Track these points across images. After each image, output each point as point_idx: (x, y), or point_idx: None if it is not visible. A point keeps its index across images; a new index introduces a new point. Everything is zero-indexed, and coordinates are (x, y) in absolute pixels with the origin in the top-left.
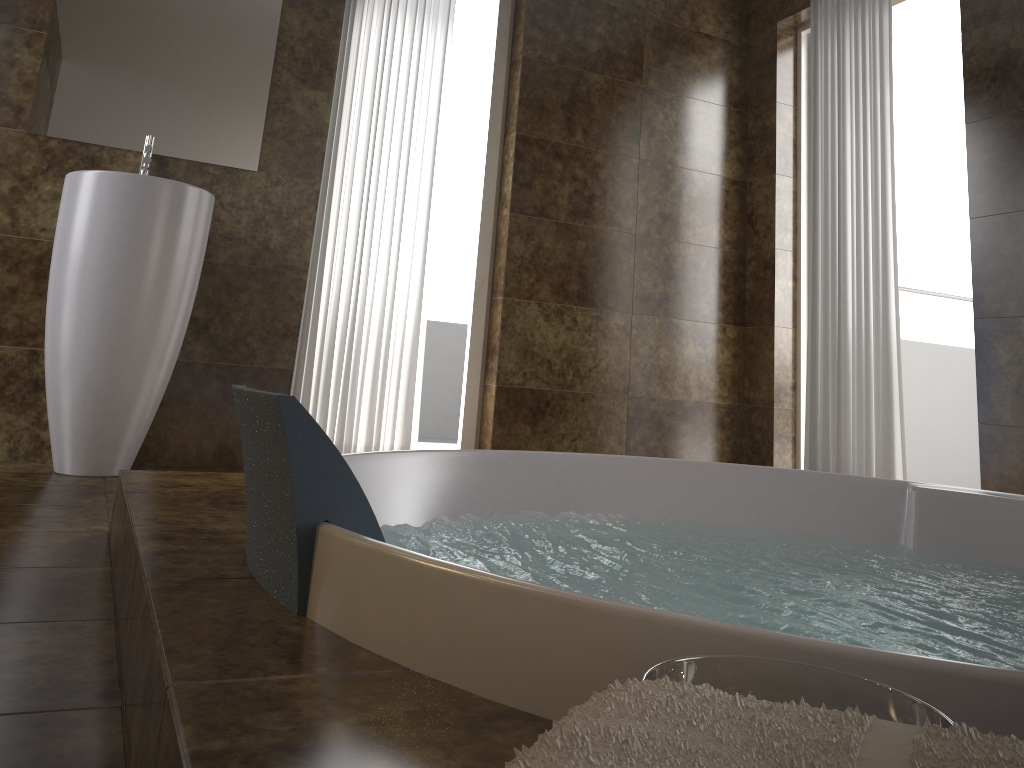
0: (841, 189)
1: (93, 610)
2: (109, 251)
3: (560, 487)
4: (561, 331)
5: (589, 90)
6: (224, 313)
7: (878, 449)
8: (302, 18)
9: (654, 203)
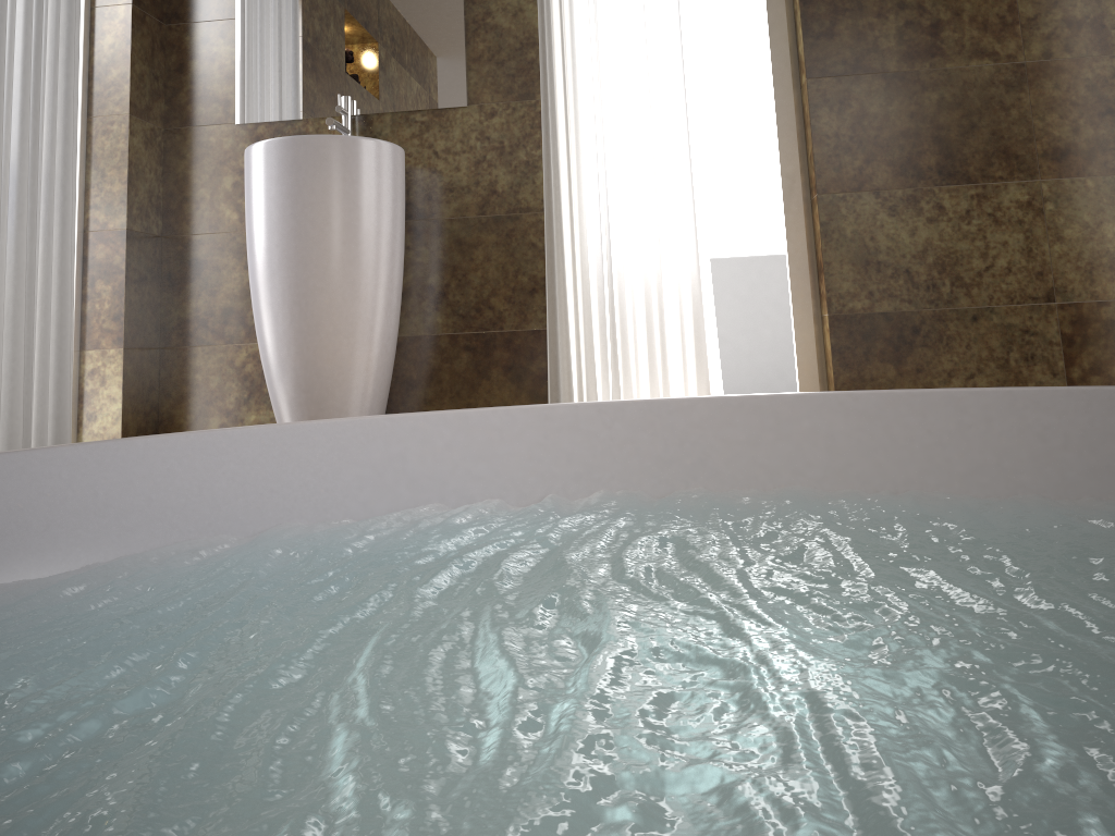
0: None
1: None
2: (275, 226)
3: (684, 451)
4: (919, 226)
5: None
6: (460, 275)
7: None
8: None
9: (1051, 7)
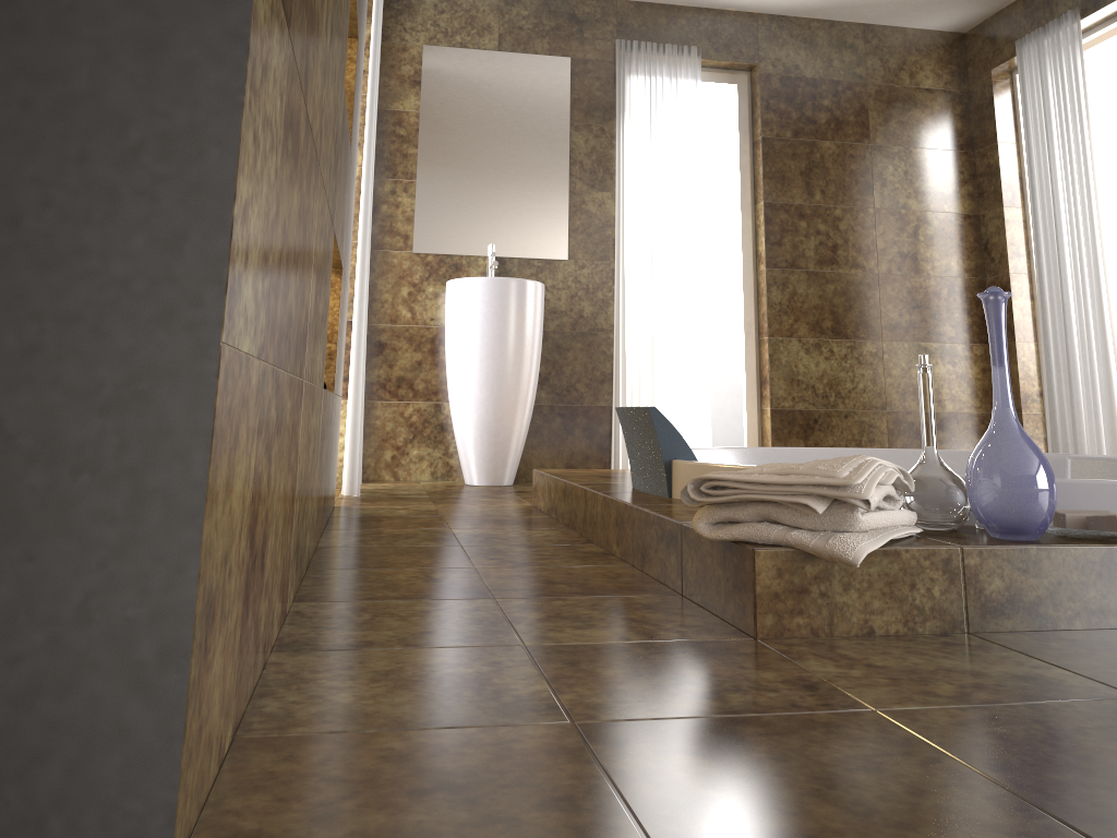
0: (1057, 219)
1: (556, 526)
2: (485, 332)
3: None
4: (820, 361)
5: (822, 156)
6: (557, 368)
7: (1106, 441)
8: (585, 138)
9: (892, 245)
